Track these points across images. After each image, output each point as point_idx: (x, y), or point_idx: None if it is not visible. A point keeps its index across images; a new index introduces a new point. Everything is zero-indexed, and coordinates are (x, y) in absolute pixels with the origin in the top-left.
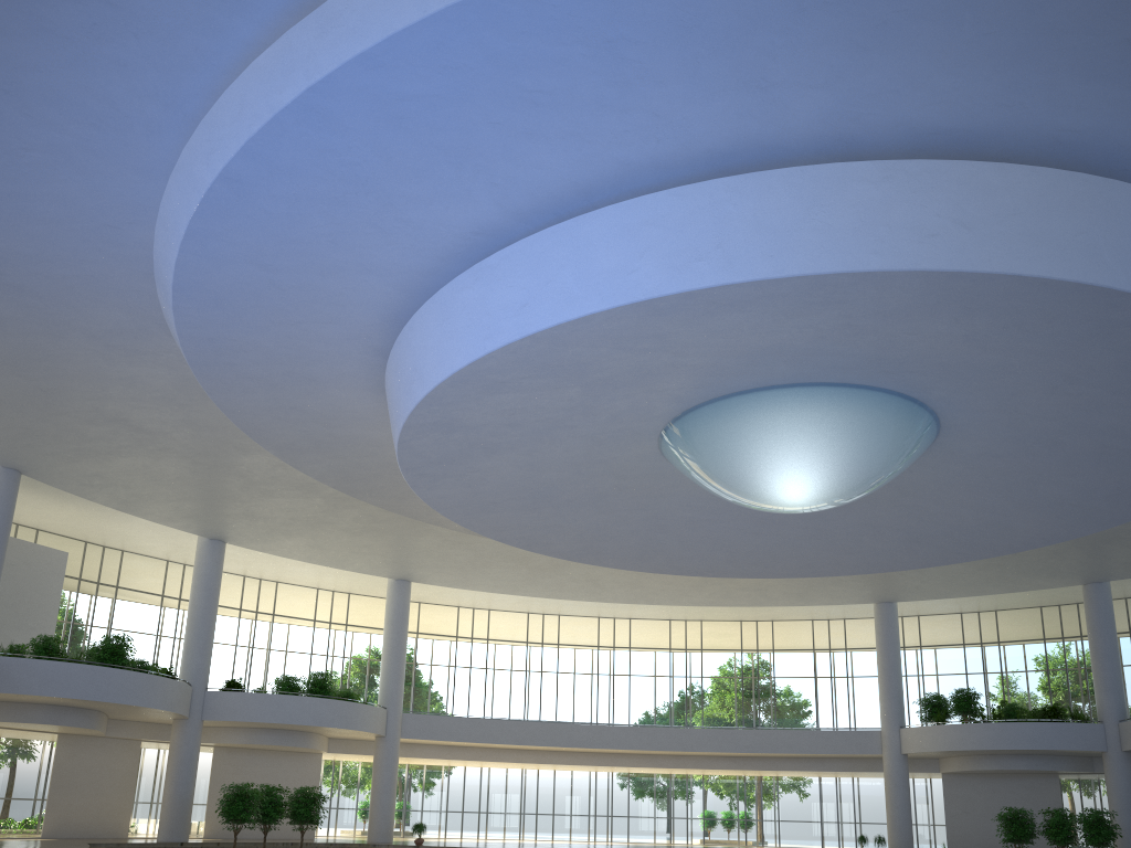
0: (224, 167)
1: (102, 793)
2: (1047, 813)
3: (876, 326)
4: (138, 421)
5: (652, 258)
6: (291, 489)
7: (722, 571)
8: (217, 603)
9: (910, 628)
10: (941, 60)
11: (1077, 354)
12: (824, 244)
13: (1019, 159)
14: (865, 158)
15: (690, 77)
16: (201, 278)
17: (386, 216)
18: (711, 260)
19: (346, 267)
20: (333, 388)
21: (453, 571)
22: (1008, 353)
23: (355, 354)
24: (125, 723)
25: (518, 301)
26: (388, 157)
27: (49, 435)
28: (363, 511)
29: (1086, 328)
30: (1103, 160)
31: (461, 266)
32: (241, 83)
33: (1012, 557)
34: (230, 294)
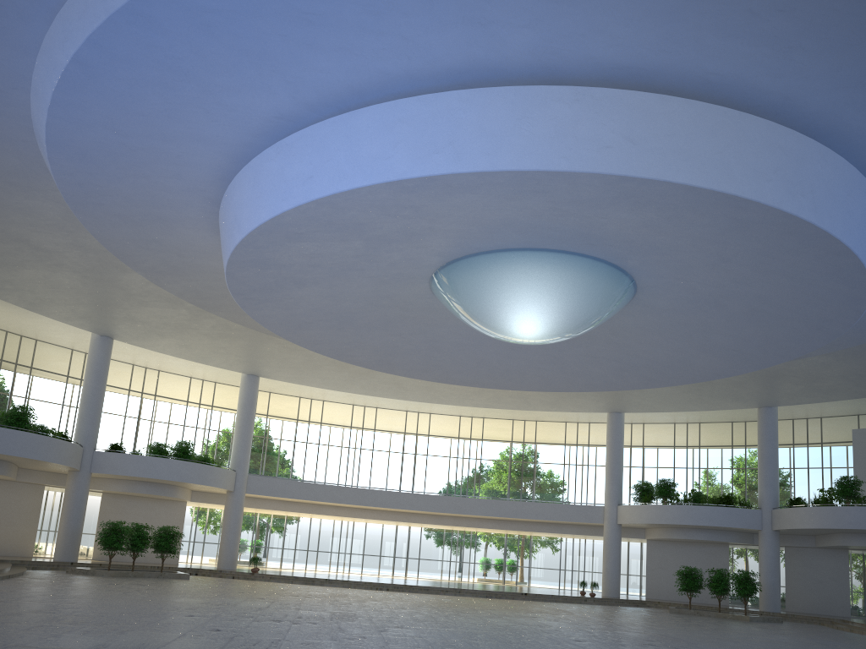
0: (75, 53)
1: (13, 523)
2: (712, 571)
3: (575, 210)
4: (37, 242)
5: (402, 149)
6: (161, 301)
7: (485, 383)
8: (105, 385)
9: (650, 431)
10: (614, 13)
11: (725, 241)
12: (527, 148)
13: (680, 92)
14: (566, 83)
15: (427, 12)
16: (68, 137)
17: (206, 100)
18: (445, 153)
19: (180, 136)
20: (181, 227)
21: (291, 370)
22: (676, 237)
23: (195, 203)
24: (32, 472)
25: (306, 174)
26: (202, 55)
27: None
28: (219, 321)
29: (726, 223)
30: (742, 98)
31: (269, 142)
32: None
33: (707, 384)
34: (92, 150)
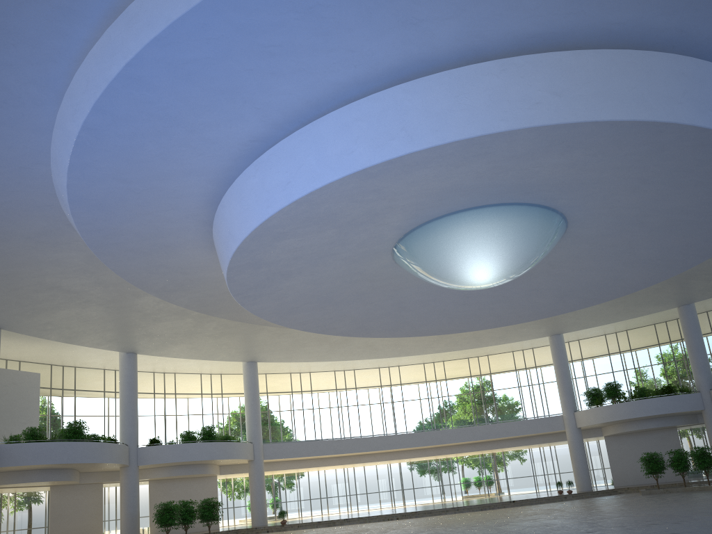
0: (84, 121)
1: (83, 519)
2: (671, 453)
3: (513, 165)
4: (67, 286)
5: (362, 142)
6: (171, 315)
7: (447, 330)
8: (136, 392)
9: (578, 347)
10: None
11: (644, 165)
12: (469, 118)
13: (588, 46)
14: (489, 59)
15: (367, 23)
16: (85, 193)
17: (193, 138)
18: (400, 138)
19: (174, 173)
20: (182, 249)
21: (282, 352)
22: (601, 171)
23: (192, 227)
24: (91, 474)
25: (284, 181)
26: (186, 100)
27: (13, 303)
28: (219, 323)
29: (646, 148)
30: (642, 39)
31: (247, 163)
32: (84, 66)
33: (630, 296)
34: (105, 200)
